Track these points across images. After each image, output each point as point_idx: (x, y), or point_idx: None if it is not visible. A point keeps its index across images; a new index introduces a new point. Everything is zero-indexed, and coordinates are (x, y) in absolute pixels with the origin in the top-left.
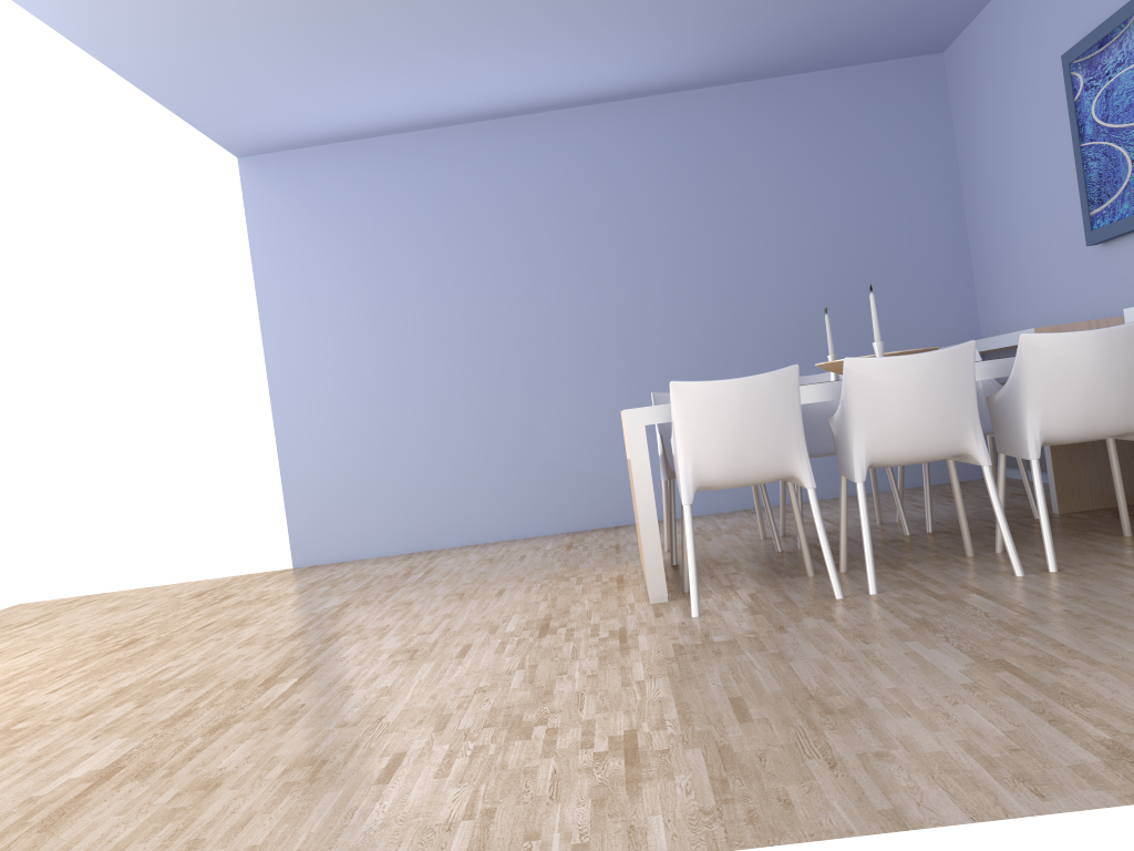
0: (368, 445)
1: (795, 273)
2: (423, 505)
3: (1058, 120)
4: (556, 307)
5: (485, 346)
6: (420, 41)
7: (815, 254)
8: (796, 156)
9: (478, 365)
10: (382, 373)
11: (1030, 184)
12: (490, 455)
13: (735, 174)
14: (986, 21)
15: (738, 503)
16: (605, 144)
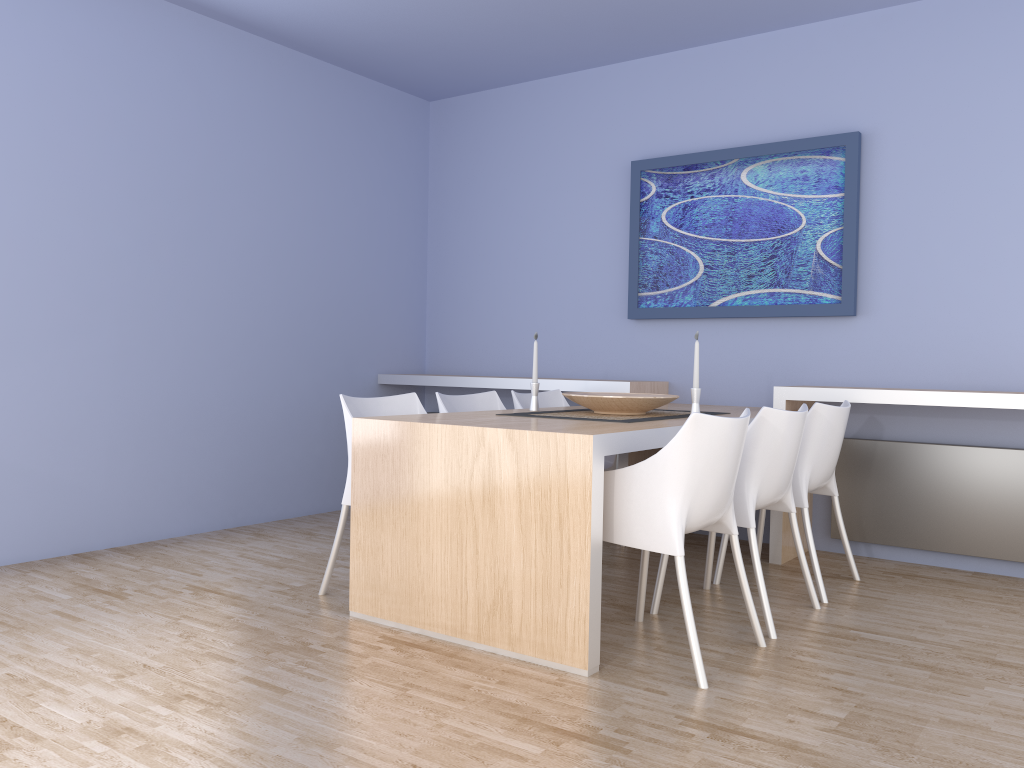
0: None
1: (302, 269)
2: None
3: (597, 208)
4: (33, 236)
5: None
6: None
7: (321, 255)
8: (318, 147)
9: None
10: None
11: (542, 250)
12: None
13: (263, 142)
14: (509, 97)
15: (218, 522)
16: (130, 42)
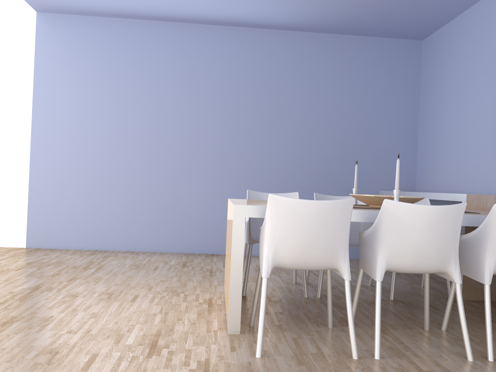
0: (82, 186)
1: (329, 137)
2: (107, 225)
3: (489, 83)
4: (201, 130)
5: (158, 144)
6: None
7: (341, 129)
8: (341, 77)
9: (153, 153)
10: (98, 148)
11: (463, 115)
12: (150, 204)
13: (308, 80)
14: (452, 26)
15: None
16: (243, 49)
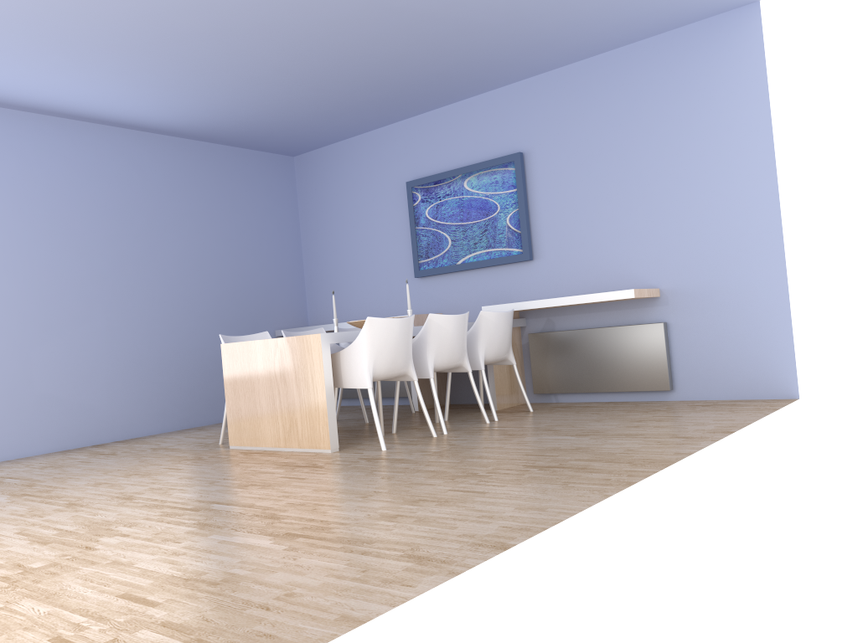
0: None
1: (217, 270)
2: None
3: (393, 212)
4: (54, 269)
5: None
6: (66, 45)
7: (228, 260)
8: (220, 196)
9: None
10: None
11: (366, 241)
12: None
13: (184, 198)
14: (338, 149)
15: (178, 425)
16: (98, 154)
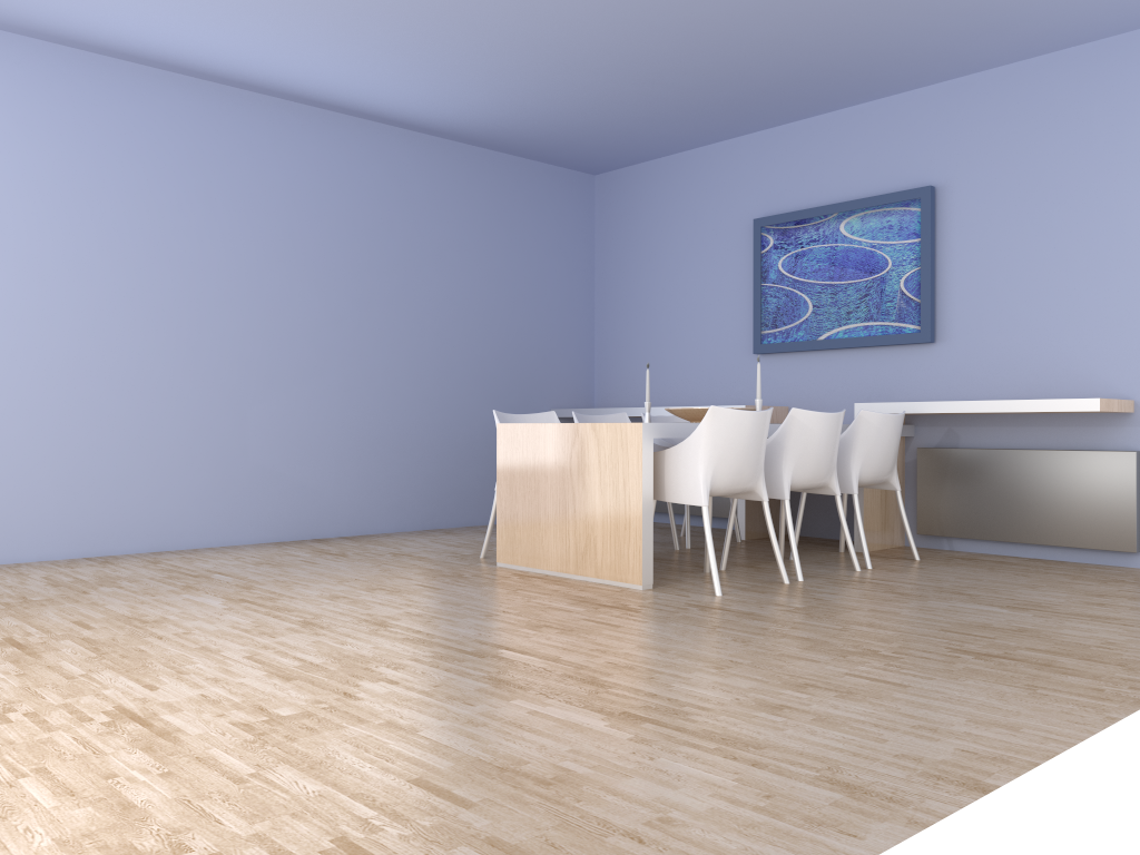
0: (44, 421)
1: (484, 322)
2: (106, 501)
3: (729, 260)
4: (284, 304)
5: (205, 329)
6: (333, 6)
7: (499, 310)
8: (496, 222)
9: (195, 348)
10: (77, 336)
11: (686, 298)
12: (194, 451)
13: (451, 222)
14: (658, 168)
15: (419, 524)
16: (350, 156)
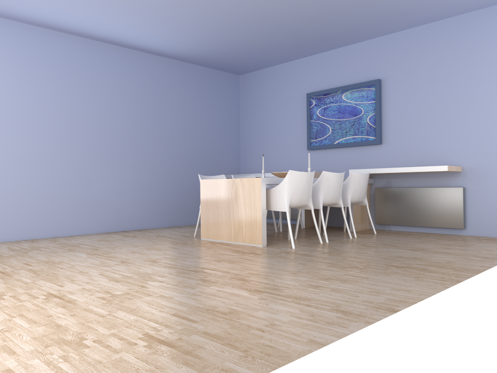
0: (5, 181)
1: (193, 138)
2: (32, 215)
3: (296, 111)
4: (107, 131)
5: (74, 141)
6: (128, 4)
7: (200, 133)
8: (197, 95)
9: (69, 150)
10: (18, 145)
11: (278, 127)
12: (70, 194)
13: (178, 95)
14: (266, 72)
15: (166, 224)
16: (135, 67)
